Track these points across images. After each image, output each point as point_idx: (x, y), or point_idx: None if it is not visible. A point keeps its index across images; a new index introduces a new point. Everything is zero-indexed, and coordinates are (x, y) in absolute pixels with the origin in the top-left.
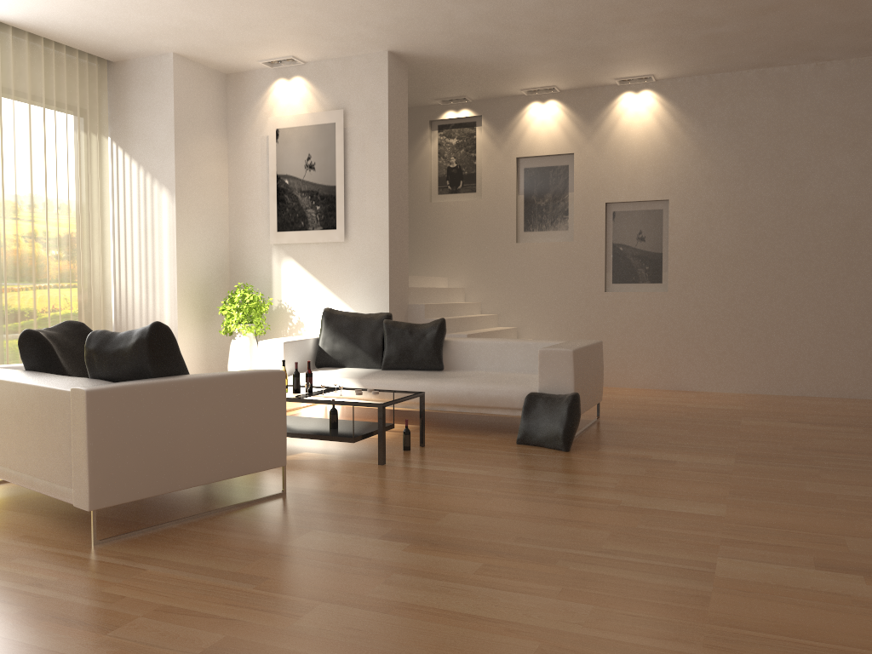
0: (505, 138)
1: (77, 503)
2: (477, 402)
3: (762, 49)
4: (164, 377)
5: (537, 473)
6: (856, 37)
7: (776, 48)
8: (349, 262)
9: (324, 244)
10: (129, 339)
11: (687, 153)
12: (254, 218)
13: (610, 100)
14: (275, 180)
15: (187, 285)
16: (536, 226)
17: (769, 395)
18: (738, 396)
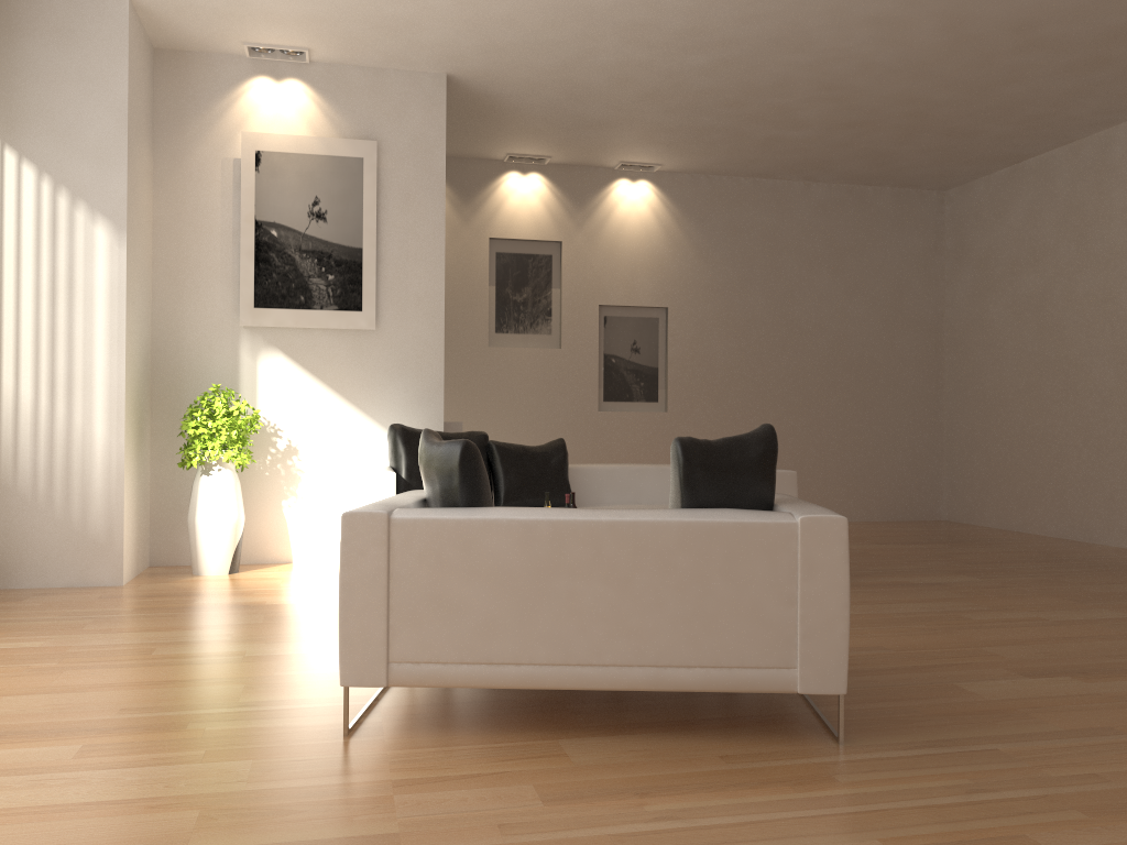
0: (474, 211)
1: (814, 688)
2: None
3: (788, 160)
4: (793, 502)
5: (893, 606)
6: (867, 164)
7: (798, 162)
8: (380, 360)
9: (336, 332)
10: (744, 449)
11: (687, 258)
12: (205, 283)
13: (605, 184)
14: (252, 228)
15: (130, 385)
16: (512, 327)
17: None
18: None
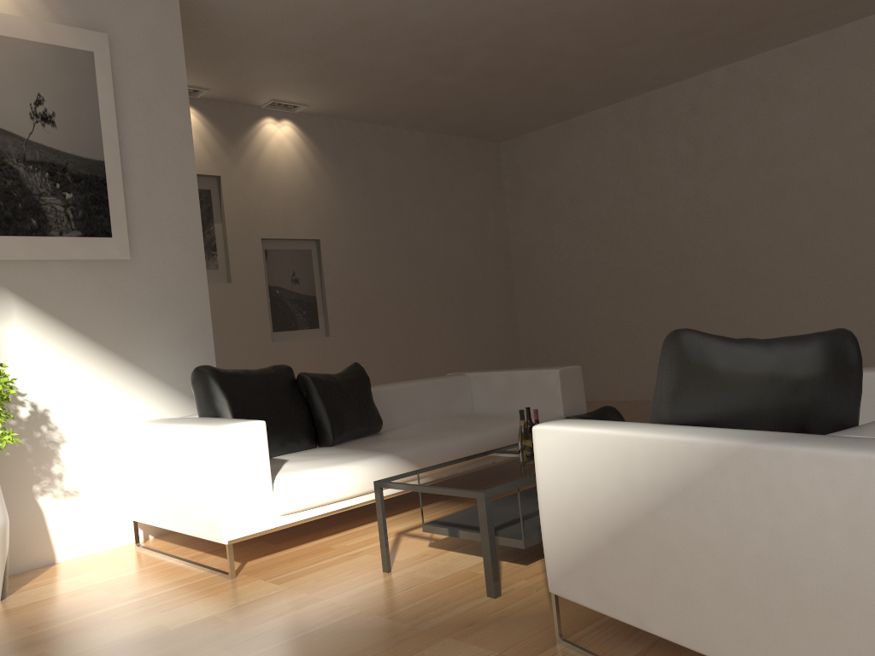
0: None
1: None
2: None
3: (415, 107)
4: None
5: None
6: (470, 115)
7: (422, 109)
8: (138, 295)
9: (81, 264)
10: None
11: (330, 193)
12: None
13: (254, 122)
14: None
15: None
16: None
17: None
18: None
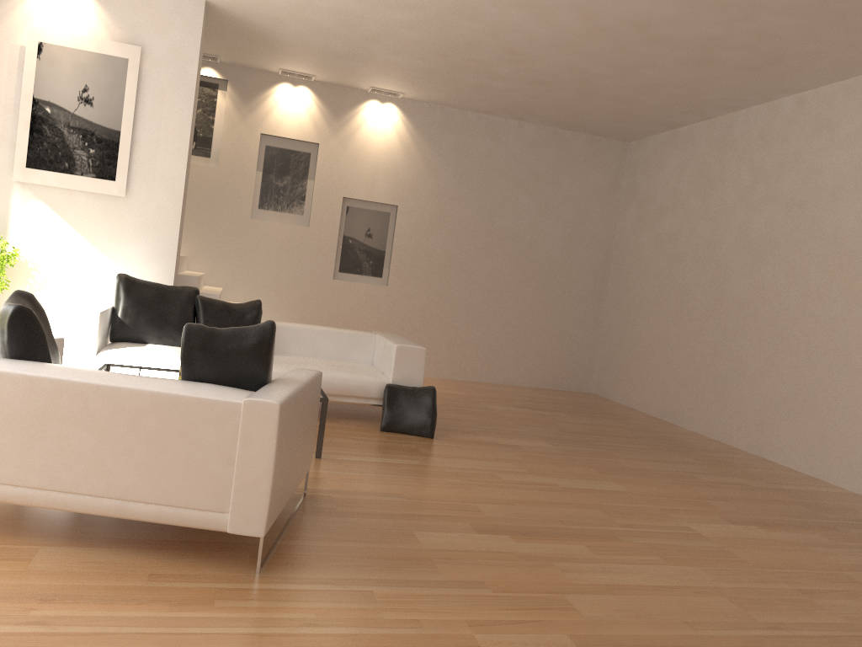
0: (251, 110)
1: (239, 530)
2: (334, 390)
3: (500, 103)
4: (283, 383)
5: (456, 461)
6: (562, 114)
7: (508, 105)
8: (127, 221)
9: (93, 195)
10: (243, 338)
11: (418, 169)
12: None
13: (359, 103)
14: (30, 103)
15: None
16: (272, 206)
17: (457, 380)
18: (439, 380)
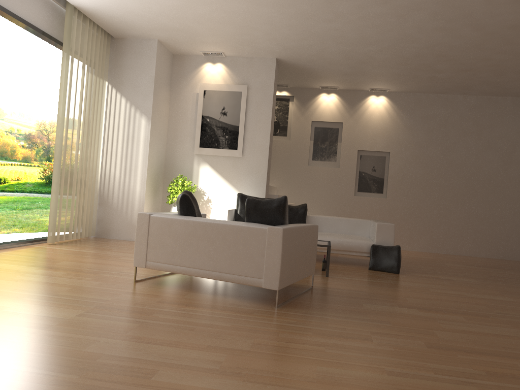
0: (306, 109)
1: (267, 286)
2: (342, 248)
3: (447, 86)
4: (291, 224)
5: (406, 283)
6: (489, 87)
7: (453, 86)
8: (243, 168)
9: (228, 157)
10: (271, 203)
11: (400, 130)
12: (184, 138)
13: (364, 98)
14: (201, 118)
15: (150, 173)
16: (319, 158)
17: (433, 253)
18: (420, 252)
